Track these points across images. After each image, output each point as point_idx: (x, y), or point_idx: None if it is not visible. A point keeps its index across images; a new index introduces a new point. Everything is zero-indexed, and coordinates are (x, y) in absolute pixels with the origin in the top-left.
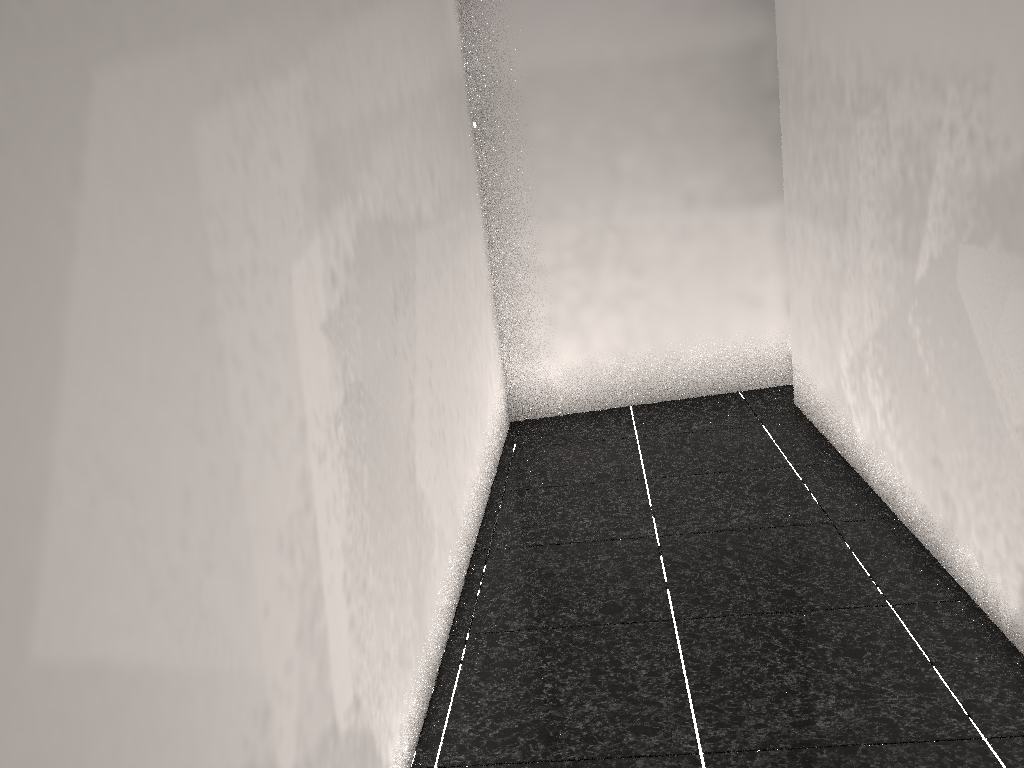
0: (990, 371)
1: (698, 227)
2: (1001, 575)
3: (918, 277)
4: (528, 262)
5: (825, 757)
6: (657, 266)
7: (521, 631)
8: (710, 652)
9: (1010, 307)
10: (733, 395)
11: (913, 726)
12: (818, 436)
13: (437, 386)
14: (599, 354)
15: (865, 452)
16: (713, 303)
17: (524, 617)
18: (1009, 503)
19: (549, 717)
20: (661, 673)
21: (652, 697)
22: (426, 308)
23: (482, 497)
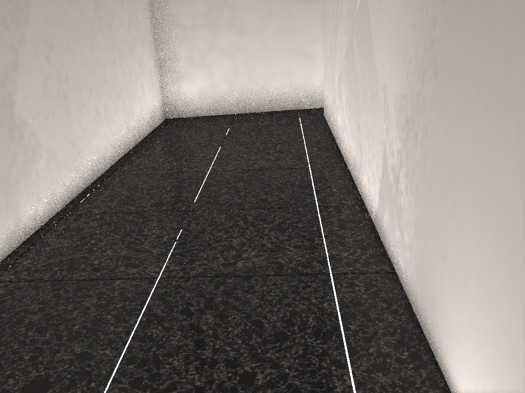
0: (376, 55)
1: (278, 8)
2: (373, 186)
3: (357, 8)
4: (176, 22)
5: (230, 282)
6: (253, 31)
7: (98, 214)
8: (199, 227)
9: (383, 5)
10: (293, 111)
11: (293, 267)
12: (327, 129)
13: (59, 64)
14: (218, 82)
15: (340, 132)
16: (285, 56)
17: (105, 207)
18: (378, 139)
19: (81, 257)
20: (164, 237)
21: (150, 248)
22: (49, 10)
23: (119, 149)
